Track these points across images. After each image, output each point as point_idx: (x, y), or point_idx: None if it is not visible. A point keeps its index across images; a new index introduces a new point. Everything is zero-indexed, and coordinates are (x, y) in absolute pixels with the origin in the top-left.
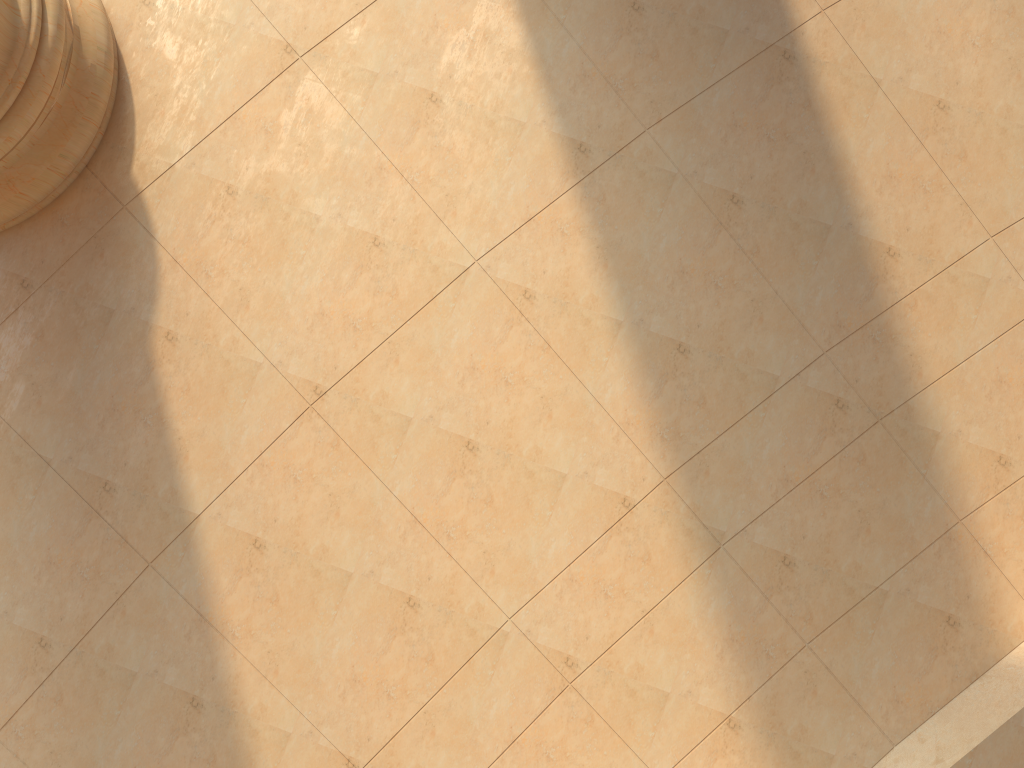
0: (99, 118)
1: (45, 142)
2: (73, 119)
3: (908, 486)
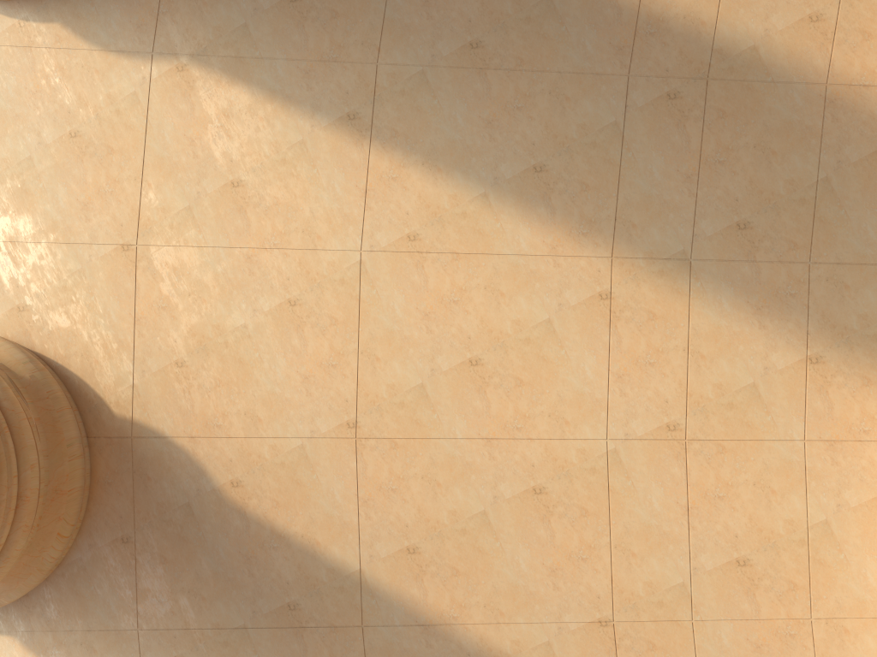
0: (66, 402)
1: (52, 447)
2: (53, 418)
3: (770, 98)
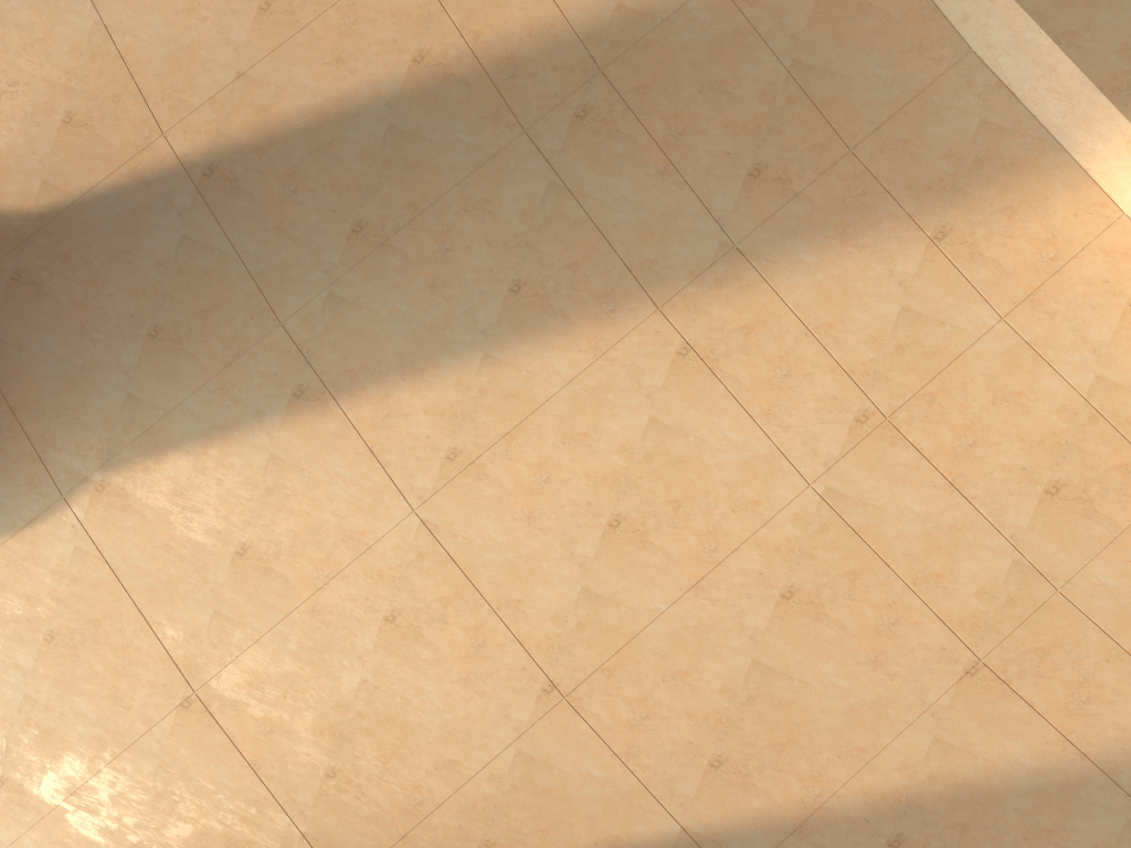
0: None
1: None
2: None
3: (675, 37)
